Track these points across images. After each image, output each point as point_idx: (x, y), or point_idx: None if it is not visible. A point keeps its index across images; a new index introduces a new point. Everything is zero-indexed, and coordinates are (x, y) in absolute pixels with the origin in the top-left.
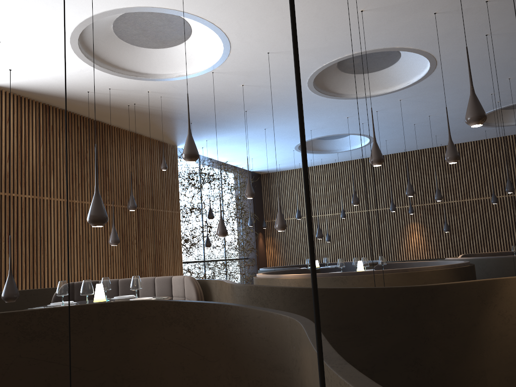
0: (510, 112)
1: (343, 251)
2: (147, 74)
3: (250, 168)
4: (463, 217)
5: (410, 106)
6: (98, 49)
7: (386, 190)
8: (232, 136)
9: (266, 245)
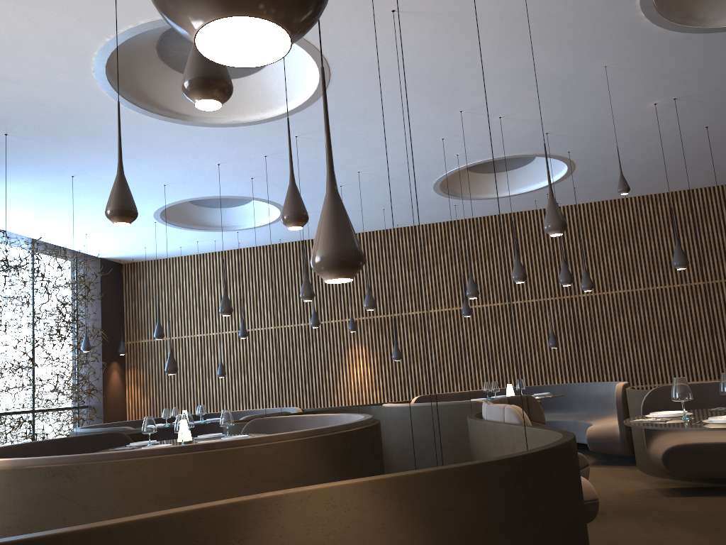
0: (487, 177)
1: (251, 392)
2: None
3: (95, 252)
4: (428, 338)
5: (319, 151)
6: None
7: (319, 294)
8: (15, 188)
9: (127, 382)
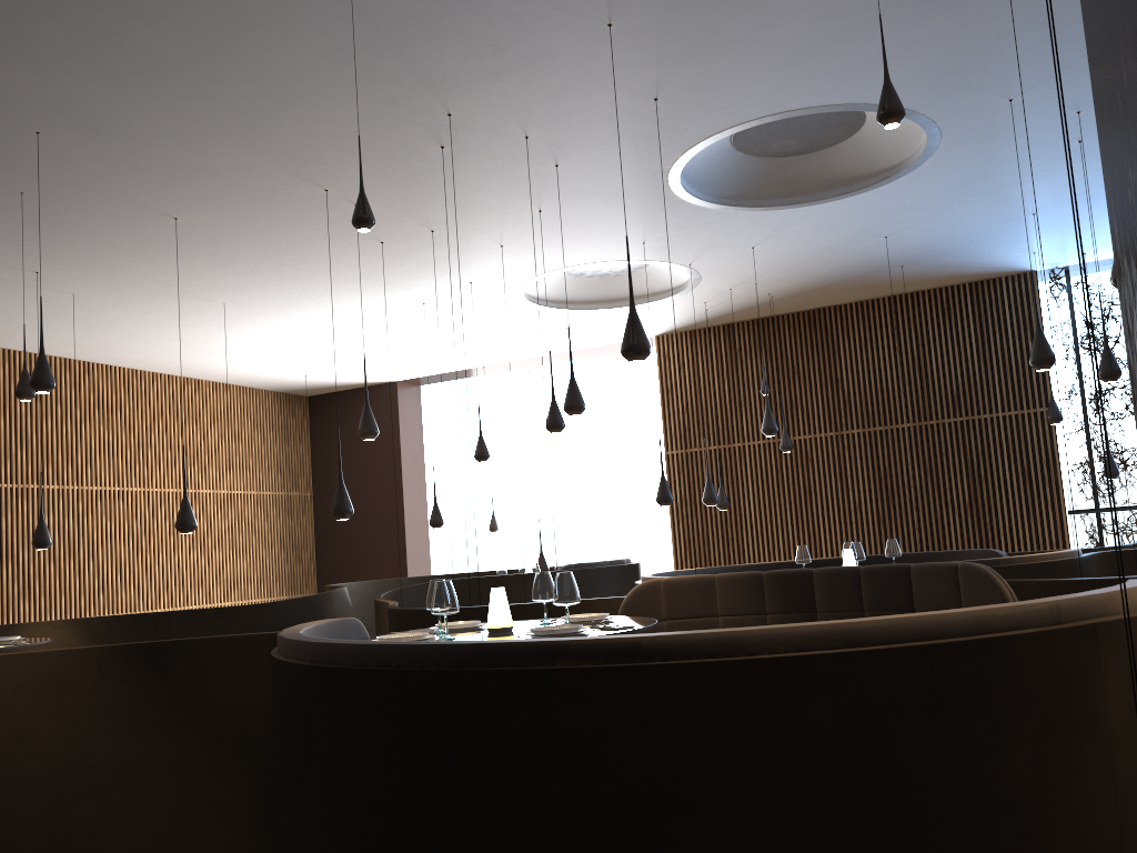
0: None
1: None
2: (683, 284)
3: None
4: None
5: None
6: (615, 294)
7: None
8: (1043, 236)
9: None
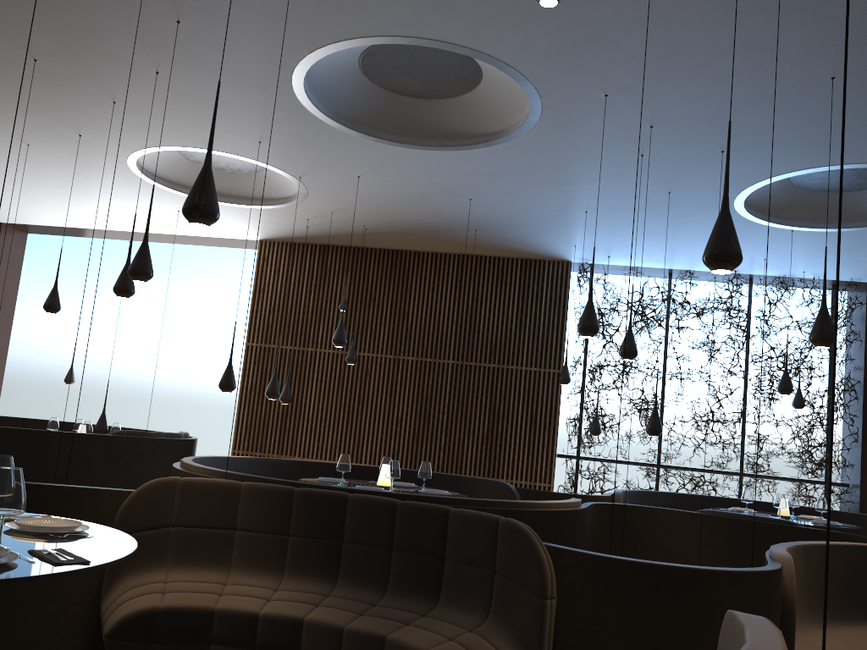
0: None
1: None
2: (291, 197)
3: (841, 277)
4: None
5: (681, 91)
6: (228, 190)
7: None
8: (586, 233)
9: None
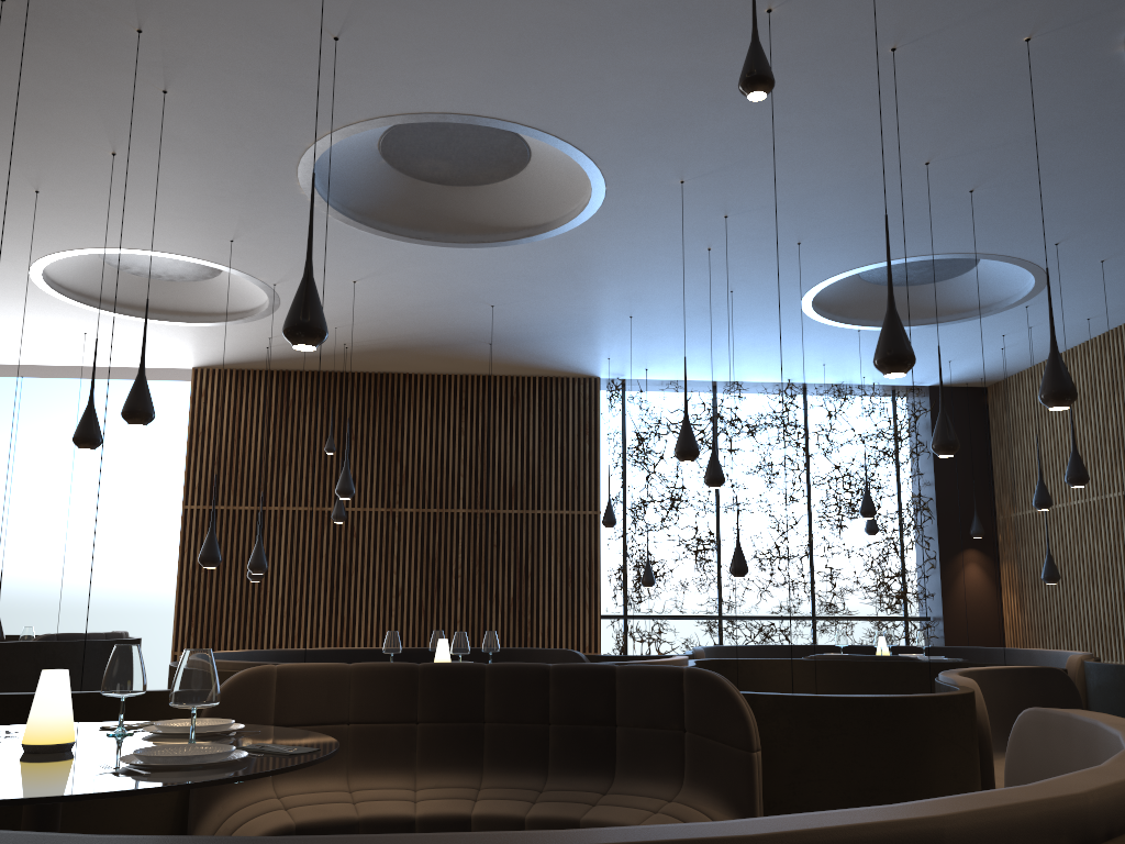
0: None
1: None
2: (253, 310)
3: (903, 381)
4: None
5: (766, 177)
6: (163, 303)
7: None
8: (625, 342)
9: (1003, 584)
